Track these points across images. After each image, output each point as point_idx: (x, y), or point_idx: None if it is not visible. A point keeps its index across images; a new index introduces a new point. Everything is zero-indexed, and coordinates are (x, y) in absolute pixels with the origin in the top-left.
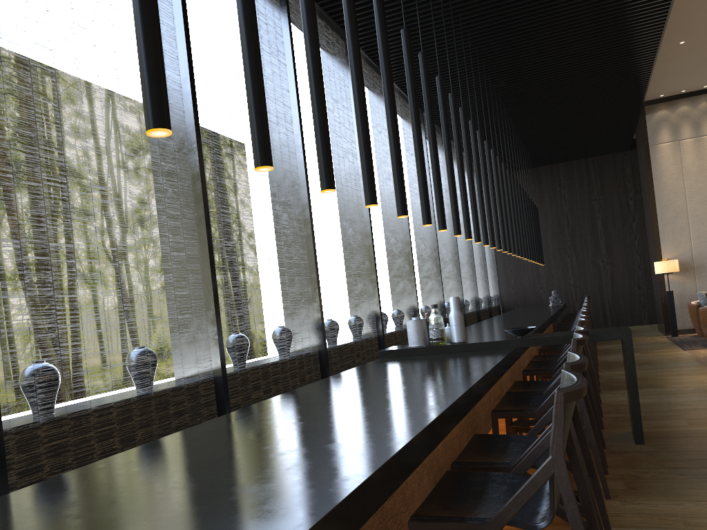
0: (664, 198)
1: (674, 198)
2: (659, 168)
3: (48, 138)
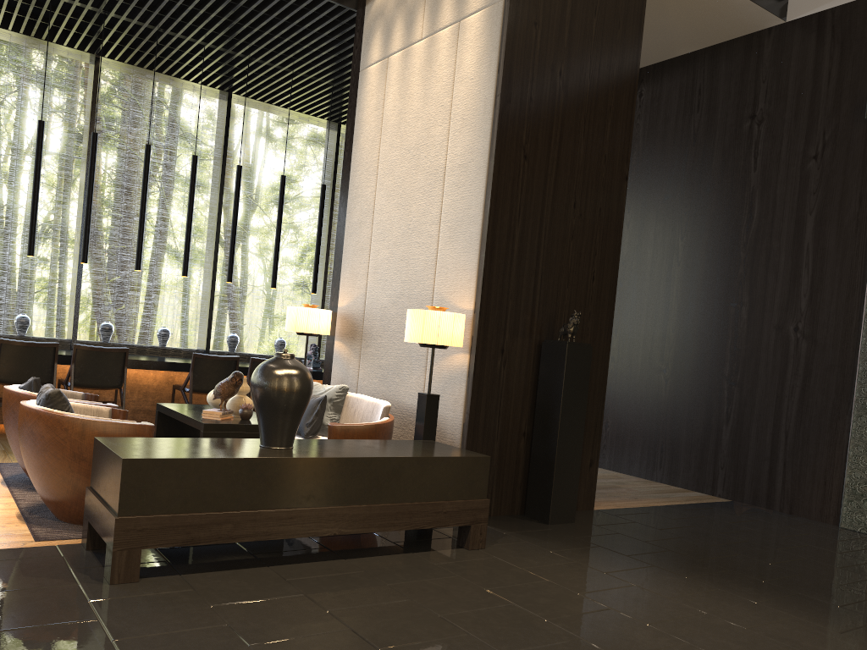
0: (356, 181)
1: (365, 182)
2: (361, 117)
3: (159, 95)
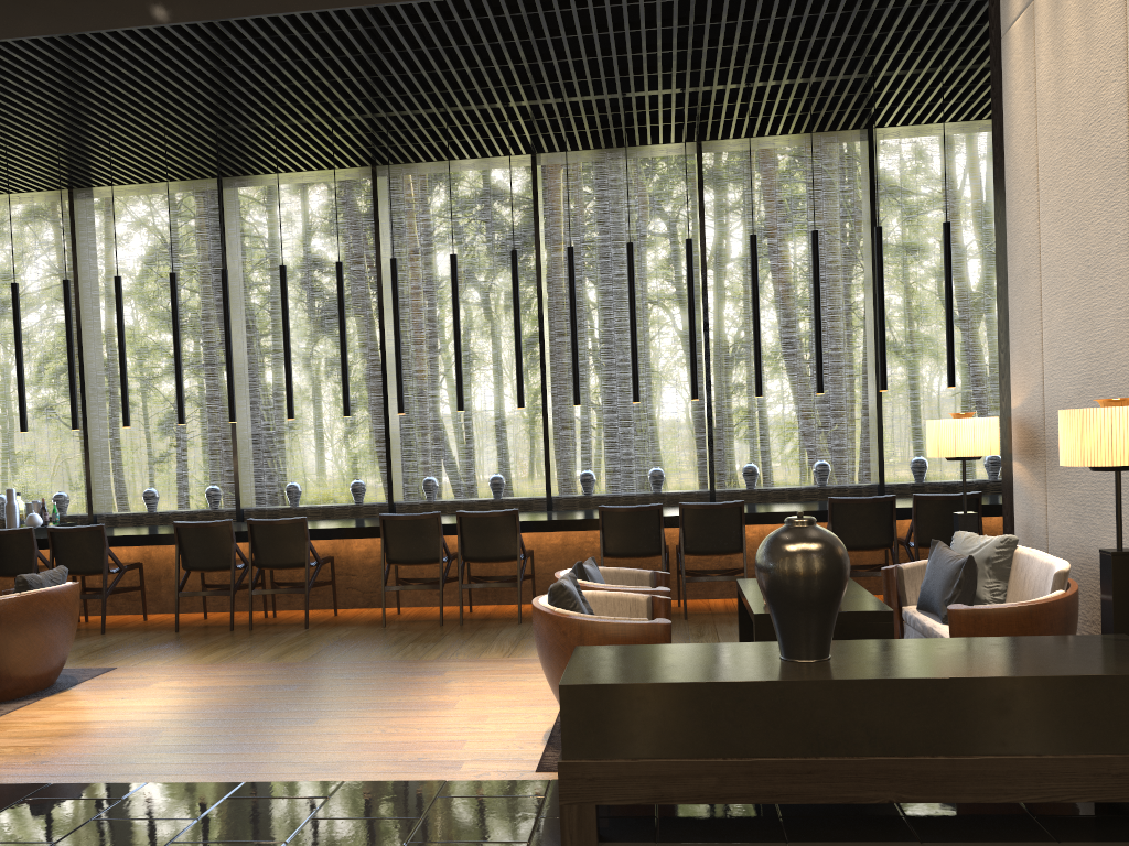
0: (1013, 209)
1: (1024, 207)
2: (1009, 107)
3: (848, 150)
